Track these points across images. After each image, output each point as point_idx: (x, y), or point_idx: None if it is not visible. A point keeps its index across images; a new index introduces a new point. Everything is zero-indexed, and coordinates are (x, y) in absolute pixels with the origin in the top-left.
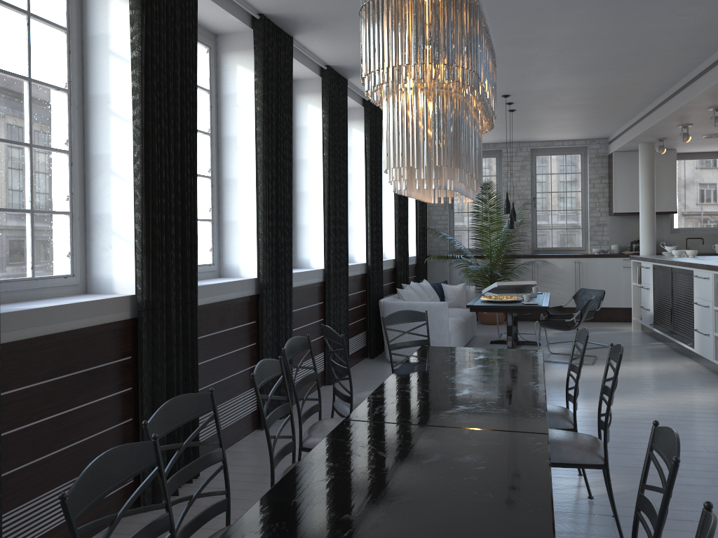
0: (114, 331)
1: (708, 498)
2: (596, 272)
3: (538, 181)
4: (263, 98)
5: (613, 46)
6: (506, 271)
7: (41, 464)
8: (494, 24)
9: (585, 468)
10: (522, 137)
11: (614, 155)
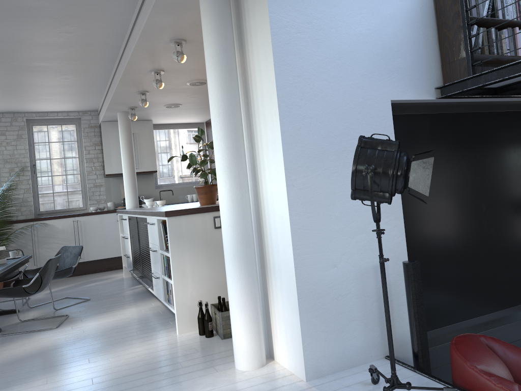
0: None
1: None
2: (94, 228)
3: (37, 149)
4: None
5: None
6: (3, 237)
7: None
8: None
9: None
10: (13, 107)
11: (102, 124)
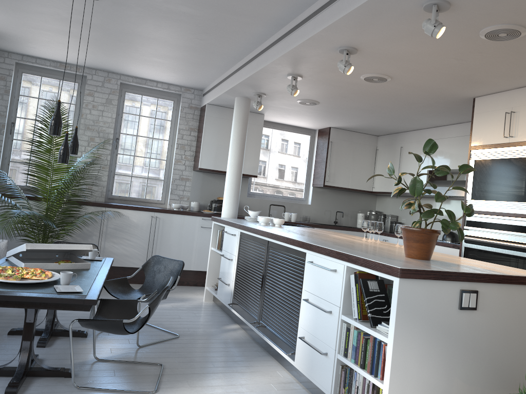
0: None
1: None
2: (173, 230)
3: (124, 120)
4: None
5: None
6: (68, 220)
7: None
8: None
9: None
10: (112, 64)
11: (208, 107)
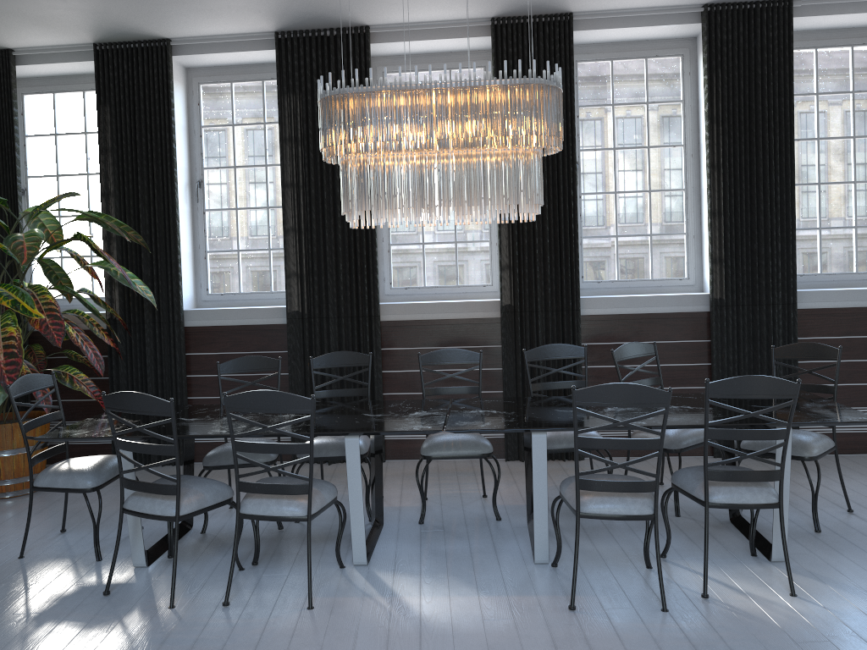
0: (483, 325)
1: None
2: None
3: None
4: (712, 96)
5: None
6: None
7: (418, 396)
8: None
9: (825, 599)
10: None
11: None
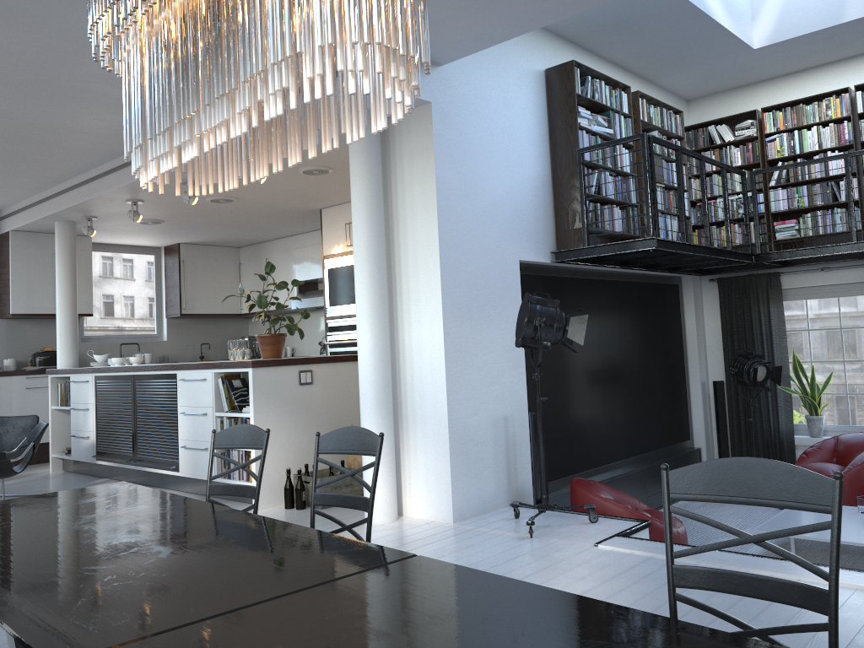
0: None
1: None
2: None
3: None
4: None
5: None
6: None
7: None
8: None
9: None
10: None
11: (13, 234)
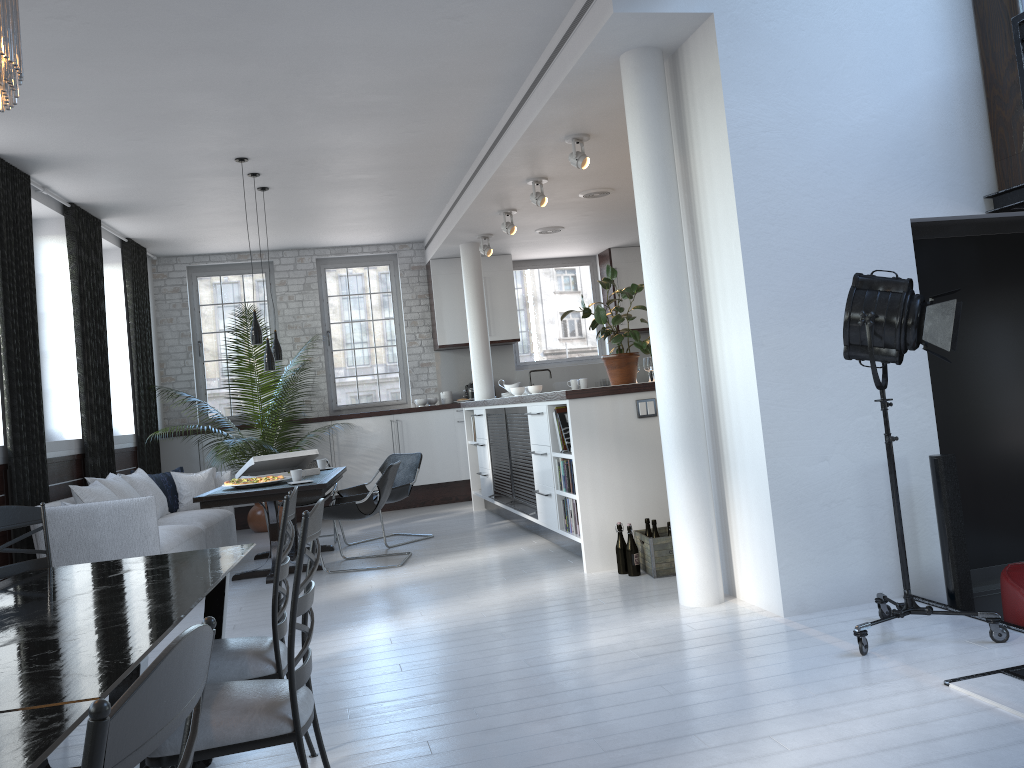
0: None
1: (511, 746)
2: (422, 433)
3: (331, 306)
4: None
5: (373, 70)
6: (290, 444)
7: None
8: (160, 6)
9: (328, 741)
10: (300, 240)
11: (433, 263)
